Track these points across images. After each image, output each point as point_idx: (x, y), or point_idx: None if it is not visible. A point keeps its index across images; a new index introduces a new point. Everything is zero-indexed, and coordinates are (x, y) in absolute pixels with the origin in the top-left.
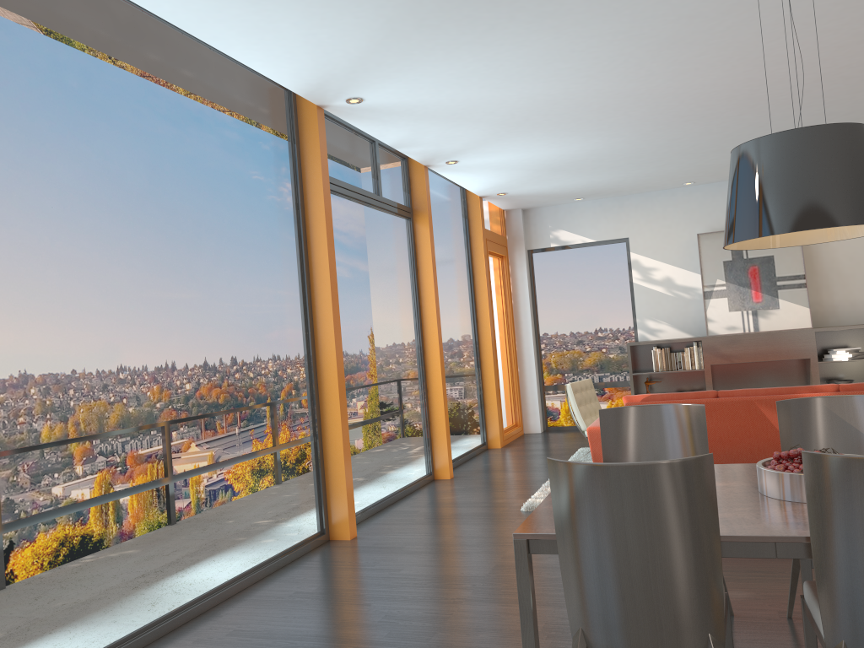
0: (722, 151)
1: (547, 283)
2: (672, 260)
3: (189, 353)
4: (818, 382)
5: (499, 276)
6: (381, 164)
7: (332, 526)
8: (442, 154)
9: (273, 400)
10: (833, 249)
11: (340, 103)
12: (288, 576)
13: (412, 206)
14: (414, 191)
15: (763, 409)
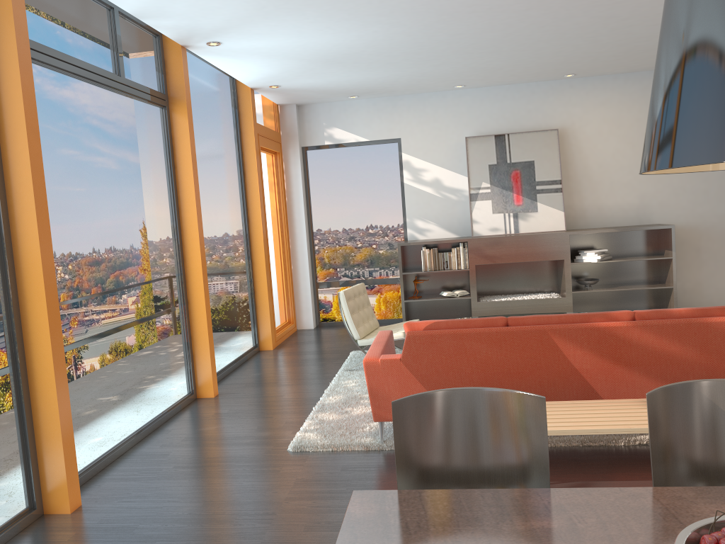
0: (498, 53)
1: (321, 181)
2: (441, 162)
3: None
4: (570, 282)
5: (273, 173)
6: (124, 38)
7: (46, 497)
8: (201, 32)
9: None
10: (585, 156)
11: None
12: None
13: (167, 92)
14: (170, 75)
15: (556, 339)
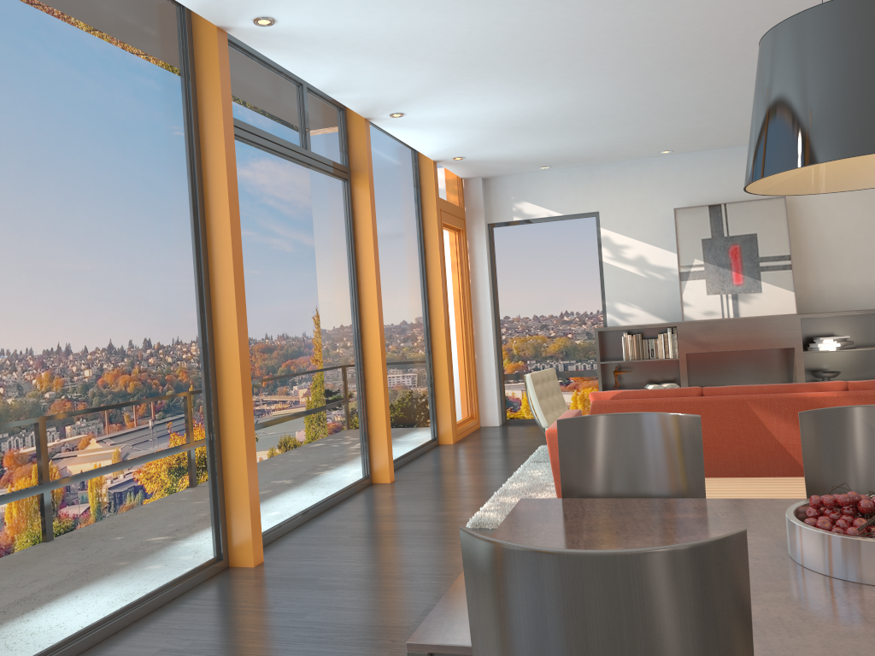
0: (706, 112)
1: (508, 261)
2: (646, 237)
3: (15, 335)
4: (803, 374)
5: (456, 252)
6: (311, 112)
7: (232, 549)
8: (384, 104)
9: (150, 396)
10: (821, 227)
11: (246, 24)
12: (160, 623)
13: (350, 165)
14: (353, 148)
15: (756, 411)
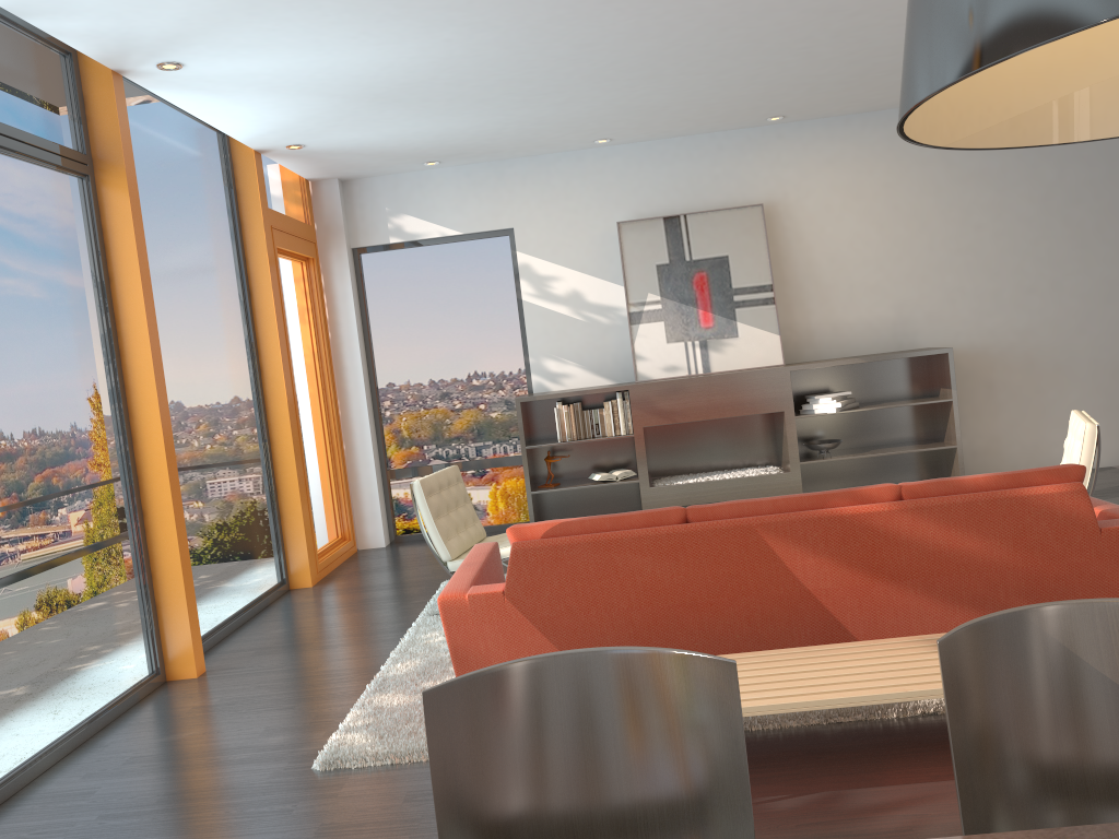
0: (659, 79)
1: (386, 304)
2: (582, 264)
3: None
4: (796, 447)
5: (305, 292)
6: None
7: None
8: (141, 44)
9: None
10: (808, 246)
11: None
12: None
13: (91, 151)
14: (95, 121)
15: (771, 541)
